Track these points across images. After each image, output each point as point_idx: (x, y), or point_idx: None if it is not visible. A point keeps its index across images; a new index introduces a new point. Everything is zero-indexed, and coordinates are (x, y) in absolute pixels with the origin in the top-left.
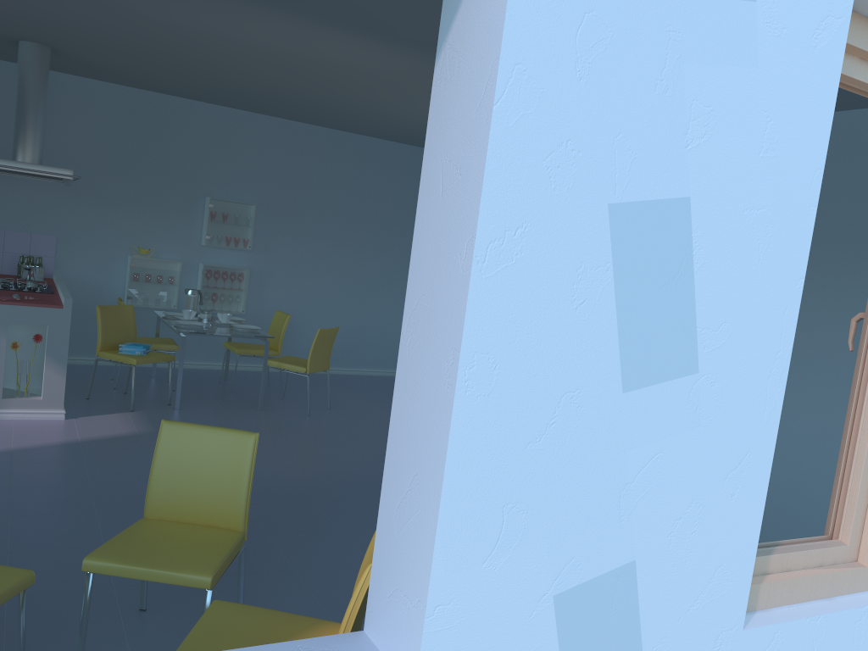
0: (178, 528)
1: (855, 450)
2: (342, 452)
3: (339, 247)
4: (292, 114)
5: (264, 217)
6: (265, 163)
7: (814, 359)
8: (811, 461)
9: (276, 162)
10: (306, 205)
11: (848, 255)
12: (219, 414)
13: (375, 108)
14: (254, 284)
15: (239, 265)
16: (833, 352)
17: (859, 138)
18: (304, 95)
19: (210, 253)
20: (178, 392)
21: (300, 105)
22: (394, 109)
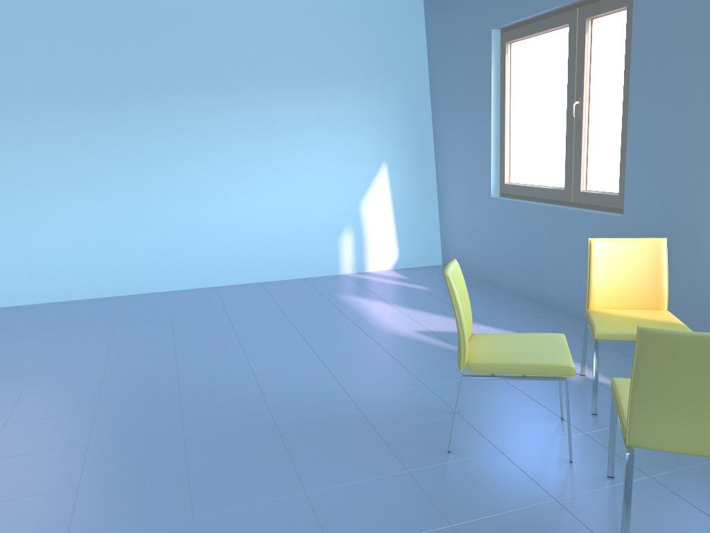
0: (483, 350)
1: (588, 154)
2: (5, 387)
3: None
4: None
5: None
6: None
7: (284, 157)
8: (305, 217)
9: None
10: None
11: (282, 88)
12: None
13: None
14: None
15: None
16: (294, 149)
17: (262, 10)
18: None
19: None
20: None
21: None
22: None
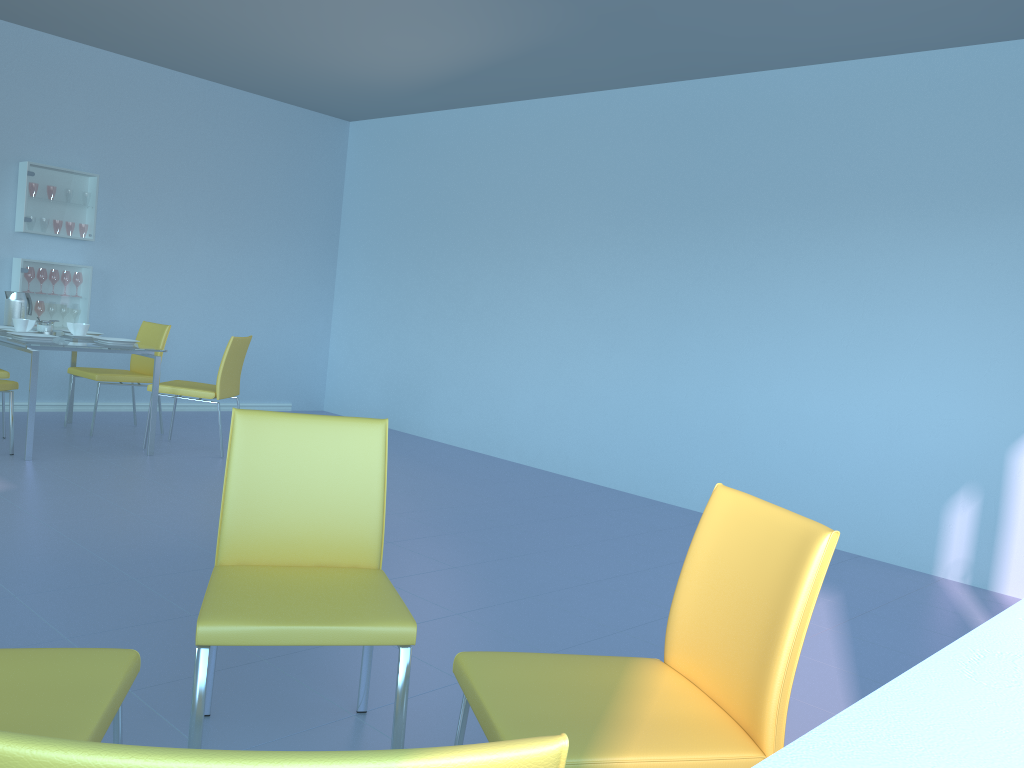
0: (285, 573)
1: None
2: None
3: (212, 239)
4: (148, 50)
5: (106, 195)
6: (106, 118)
7: (878, 333)
8: (886, 446)
9: (122, 118)
10: (165, 180)
11: (908, 215)
12: (98, 462)
13: (287, 41)
14: (96, 289)
15: (73, 262)
16: (901, 322)
17: (909, 86)
18: (191, 13)
19: (29, 245)
20: (30, 433)
21: (172, 32)
22: (316, 43)
